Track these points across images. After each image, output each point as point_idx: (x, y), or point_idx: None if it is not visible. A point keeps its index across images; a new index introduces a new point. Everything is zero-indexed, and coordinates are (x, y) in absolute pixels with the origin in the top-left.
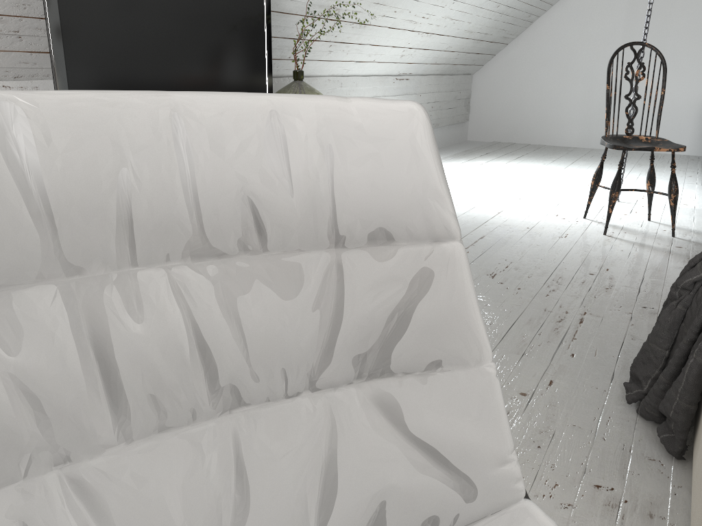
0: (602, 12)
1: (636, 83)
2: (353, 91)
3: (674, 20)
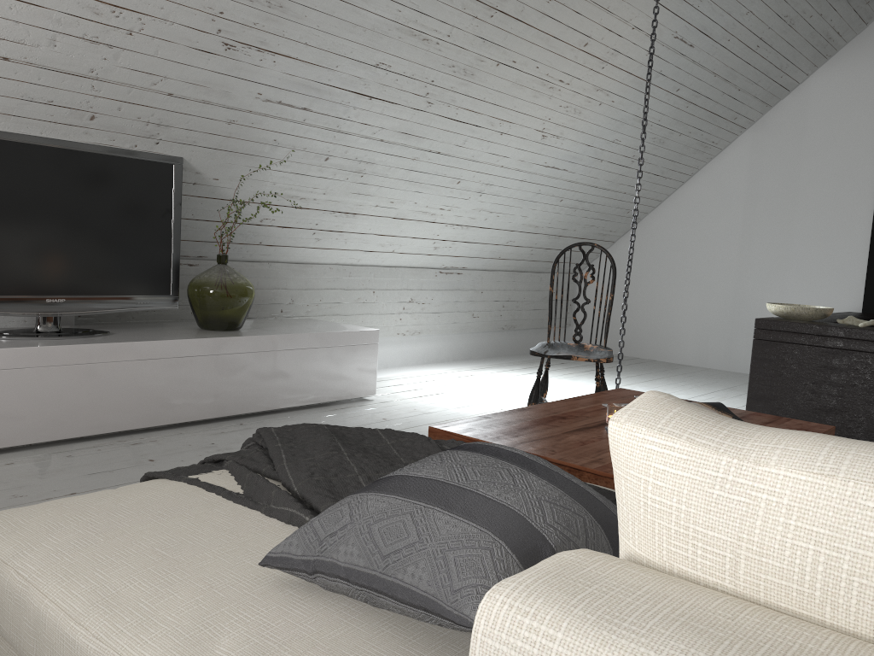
0: (717, 211)
1: (585, 286)
2: (369, 281)
3: (797, 223)
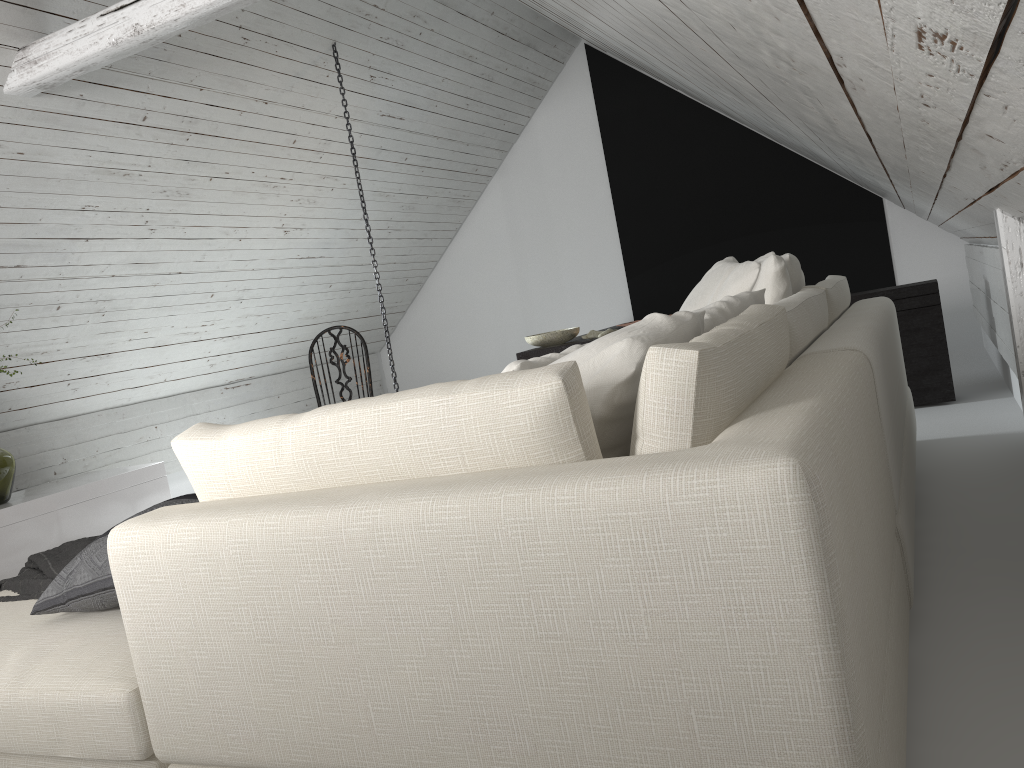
0: (489, 258)
1: (343, 366)
2: (148, 418)
3: (560, 253)
